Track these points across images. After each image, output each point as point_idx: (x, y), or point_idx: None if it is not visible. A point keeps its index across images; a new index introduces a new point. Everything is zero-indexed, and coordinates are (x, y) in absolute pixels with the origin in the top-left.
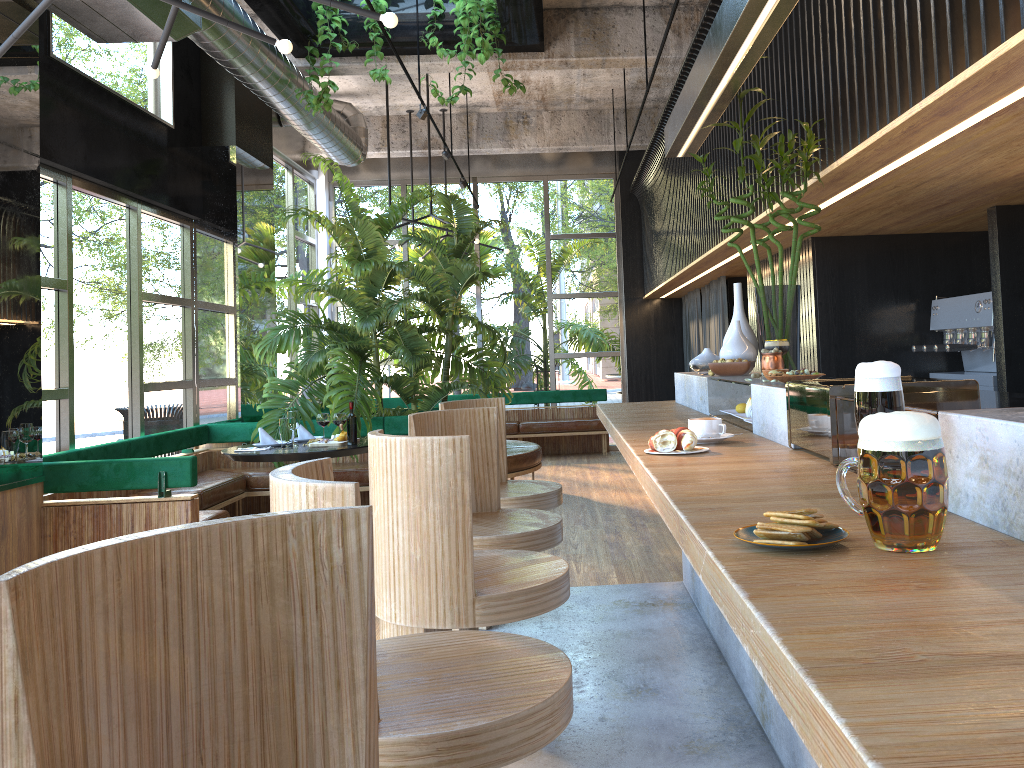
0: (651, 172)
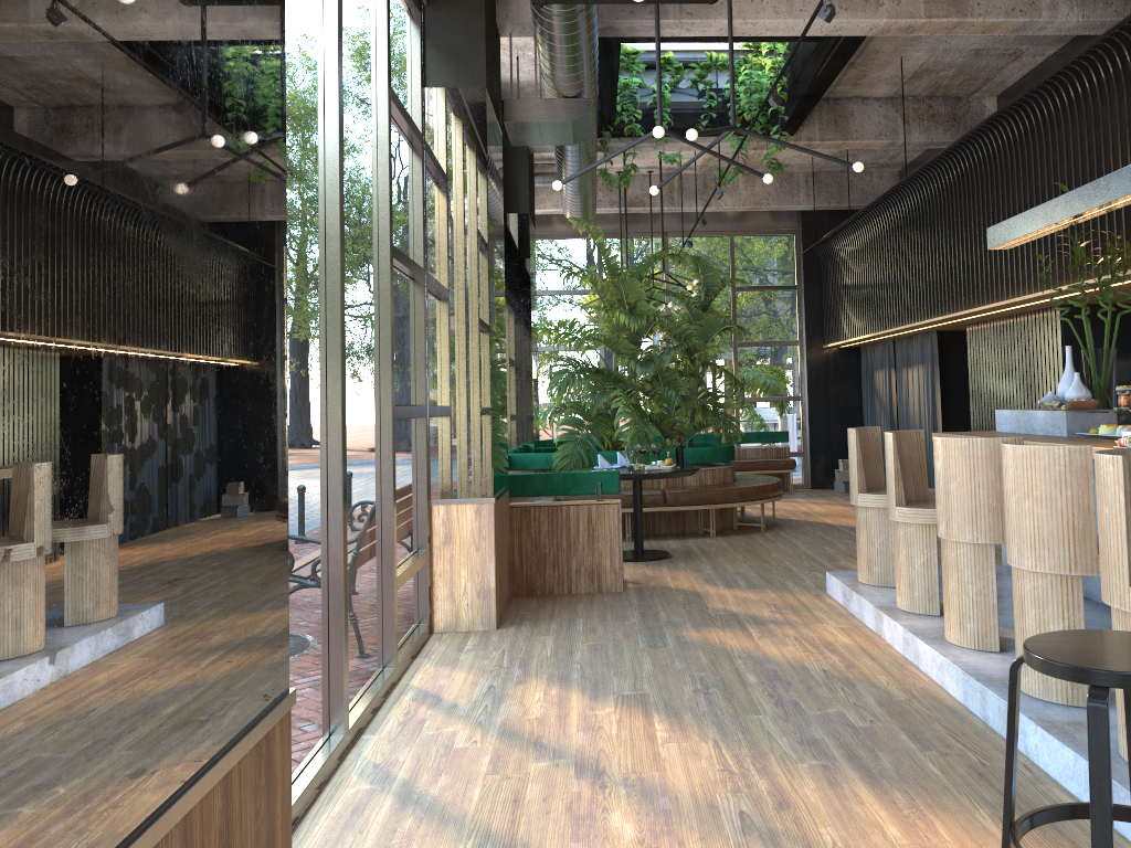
0: (849, 233)
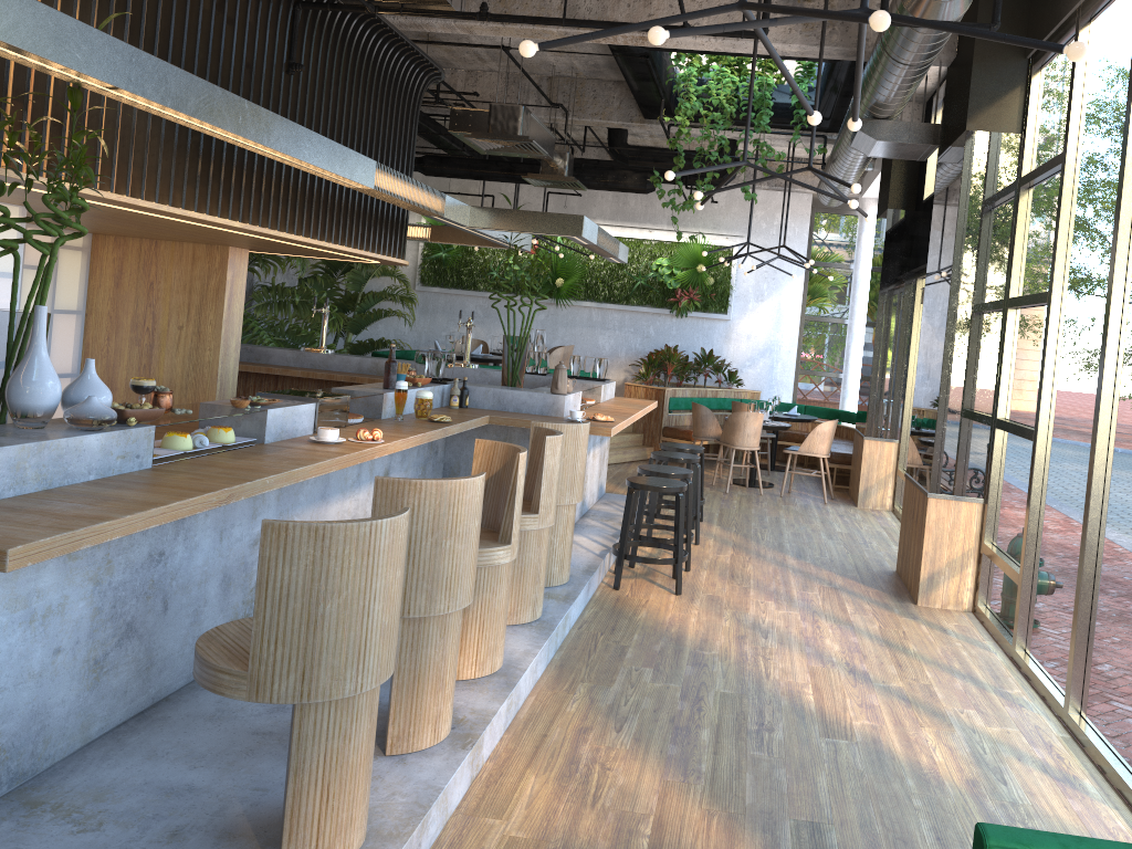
0: None
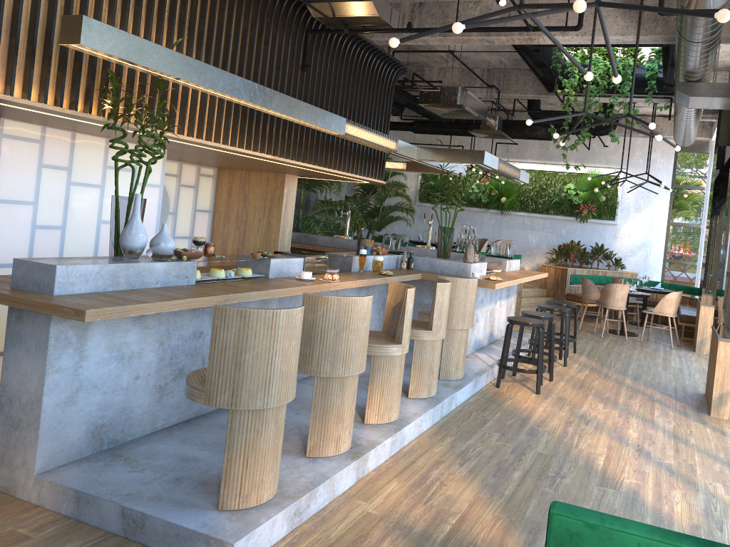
0: None
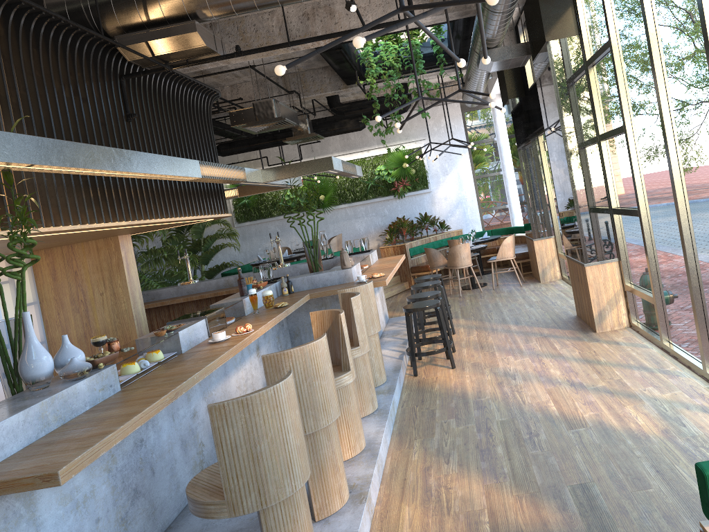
0: None
